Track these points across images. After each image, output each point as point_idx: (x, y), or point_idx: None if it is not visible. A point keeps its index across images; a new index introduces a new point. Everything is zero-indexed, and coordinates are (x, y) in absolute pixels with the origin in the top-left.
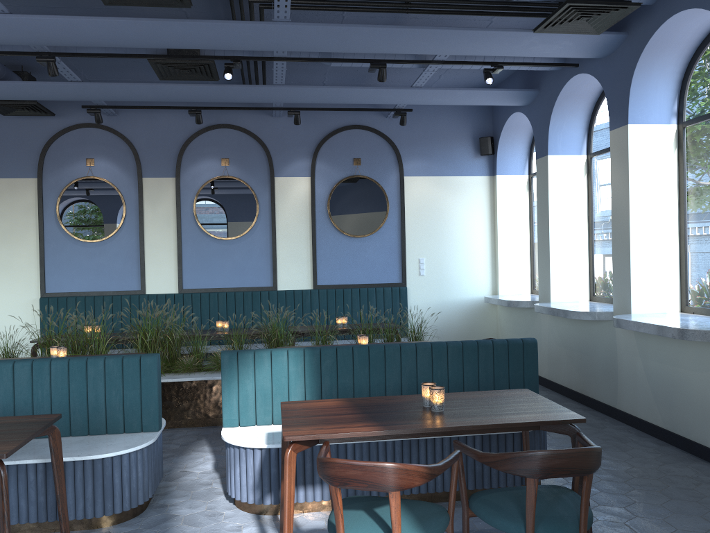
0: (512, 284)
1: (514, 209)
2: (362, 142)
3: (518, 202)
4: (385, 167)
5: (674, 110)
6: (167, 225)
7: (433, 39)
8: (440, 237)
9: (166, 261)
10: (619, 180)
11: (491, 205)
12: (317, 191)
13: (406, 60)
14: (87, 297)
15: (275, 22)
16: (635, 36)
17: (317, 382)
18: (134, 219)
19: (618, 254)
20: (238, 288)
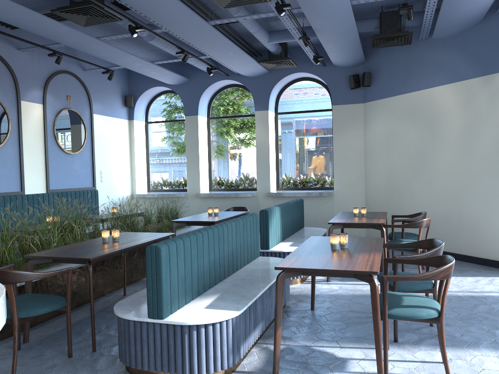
0: (141, 187)
1: (140, 141)
2: (71, 84)
3: (141, 137)
4: (83, 105)
5: (274, 107)
6: None
7: (234, 53)
8: (109, 157)
9: None
10: (262, 133)
11: (129, 138)
12: (47, 117)
13: (191, 53)
14: None
15: (208, 23)
16: (274, 74)
17: (281, 222)
18: None
19: (261, 166)
20: None
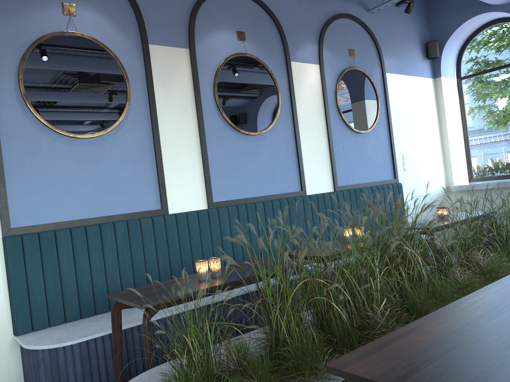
0: (459, 175)
1: (453, 108)
2: (353, 33)
3: (454, 102)
4: (371, 62)
5: None
6: (185, 115)
7: None
8: (412, 134)
9: (189, 165)
10: None
11: (436, 105)
12: (326, 82)
13: None
14: (88, 227)
15: None
16: None
17: None
18: (142, 104)
19: None
20: (271, 195)
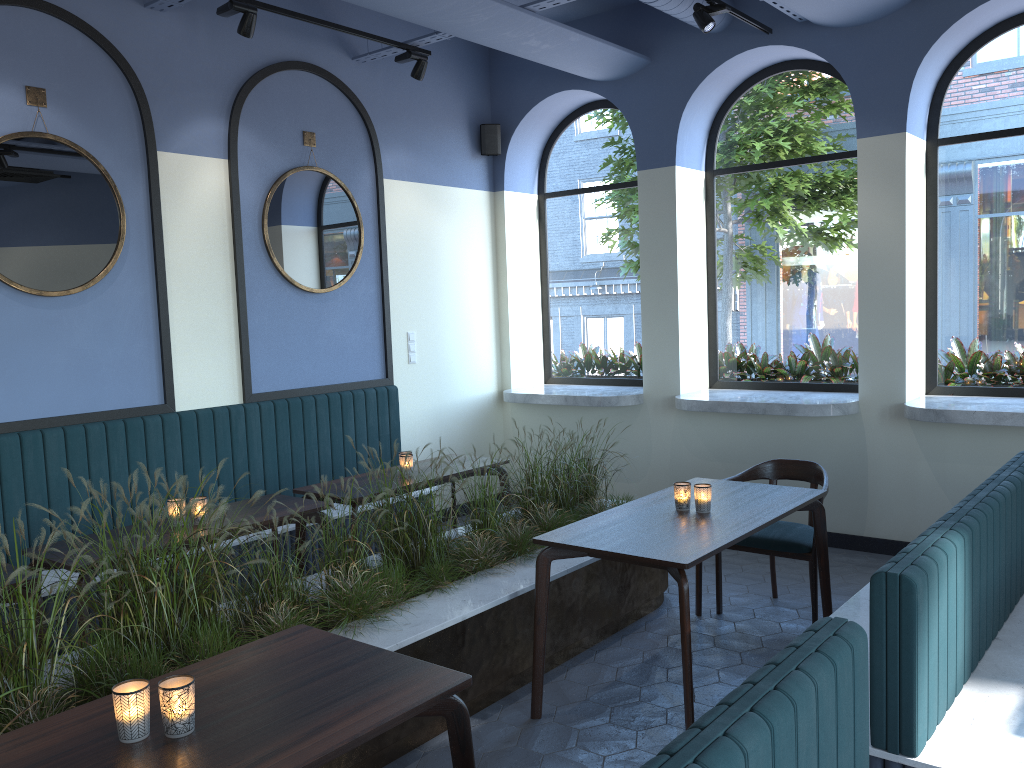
0: (525, 371)
1: (524, 249)
2: (315, 101)
3: (528, 238)
4: (353, 157)
5: (926, 121)
6: None
7: None
8: (434, 294)
9: None
10: (880, 211)
11: (492, 241)
12: (243, 193)
13: None
14: None
15: None
16: (929, 5)
17: (971, 596)
18: None
19: (875, 318)
20: (90, 415)
